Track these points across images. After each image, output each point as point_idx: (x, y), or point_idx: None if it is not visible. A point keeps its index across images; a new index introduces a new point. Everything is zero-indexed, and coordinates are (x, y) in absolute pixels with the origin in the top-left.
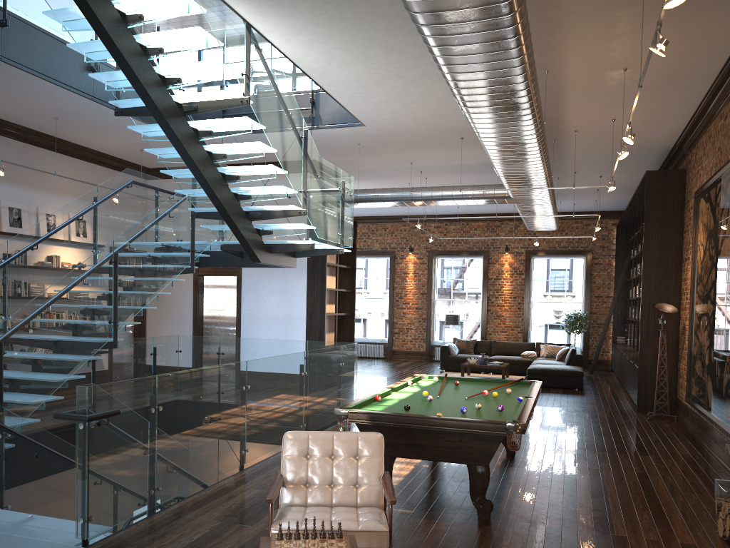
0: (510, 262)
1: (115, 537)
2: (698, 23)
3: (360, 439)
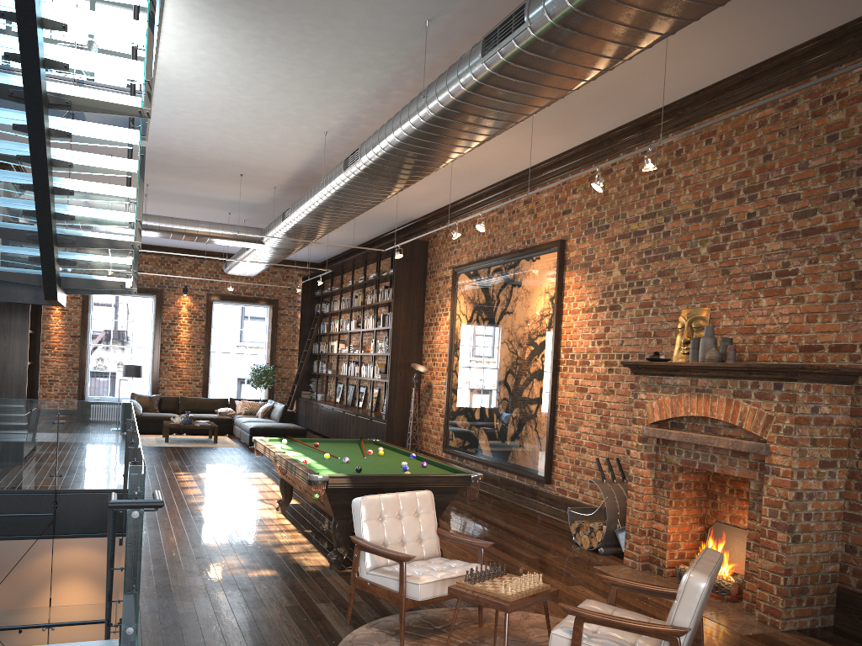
0: (188, 306)
1: (149, 645)
2: (533, 144)
3: (419, 497)
